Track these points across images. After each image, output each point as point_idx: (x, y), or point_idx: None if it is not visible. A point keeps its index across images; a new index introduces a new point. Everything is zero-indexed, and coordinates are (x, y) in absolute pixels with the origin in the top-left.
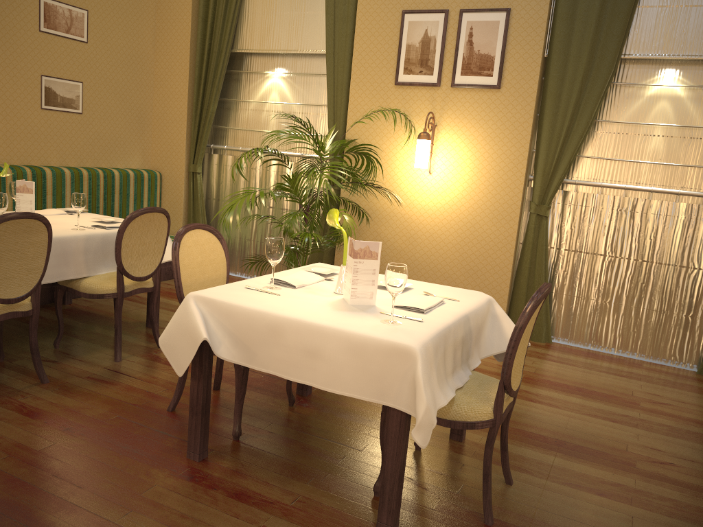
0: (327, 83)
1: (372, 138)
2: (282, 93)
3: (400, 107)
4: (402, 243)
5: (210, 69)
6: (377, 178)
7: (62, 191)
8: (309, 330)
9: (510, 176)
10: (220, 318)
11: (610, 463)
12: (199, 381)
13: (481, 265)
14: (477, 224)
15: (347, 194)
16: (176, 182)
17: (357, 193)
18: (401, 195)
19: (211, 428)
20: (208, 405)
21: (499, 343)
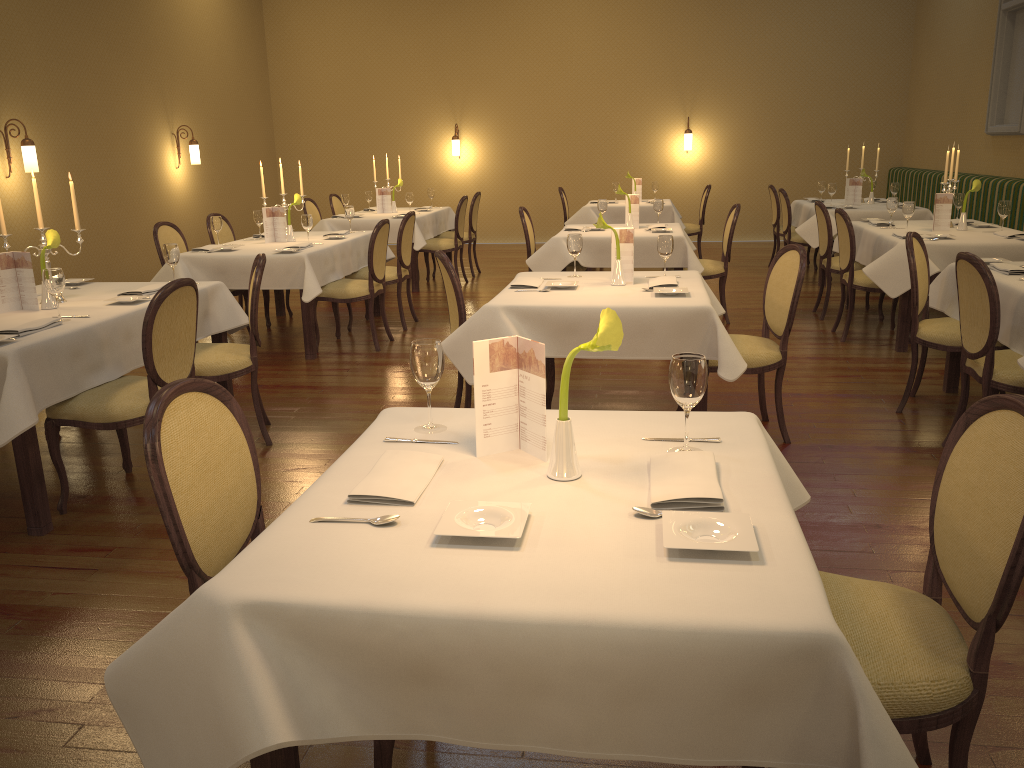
0: None
1: None
2: None
3: None
4: None
5: None
6: None
7: None
8: None
9: None
10: None
11: None
12: None
13: None
14: None
15: None
16: None
17: None
18: None
19: None
20: None
21: None
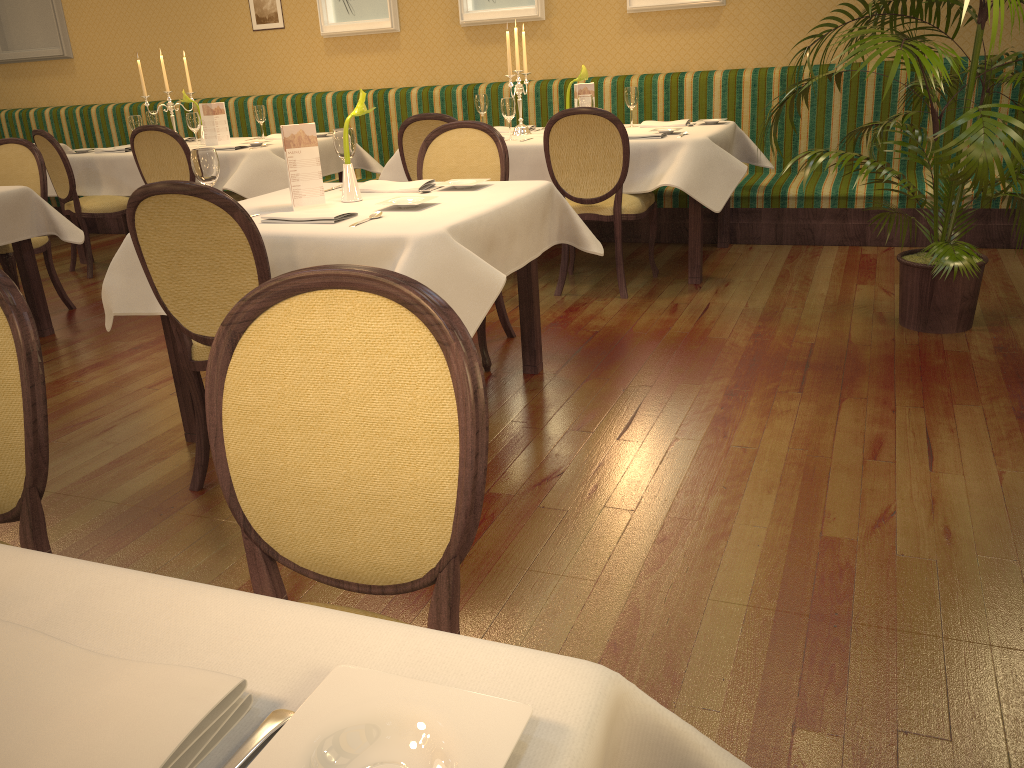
0: None
1: None
2: None
3: None
4: None
5: None
6: None
7: (826, 99)
8: None
9: None
10: None
11: (373, 606)
12: None
13: None
14: None
15: None
16: None
17: None
18: None
19: None
20: None
21: None
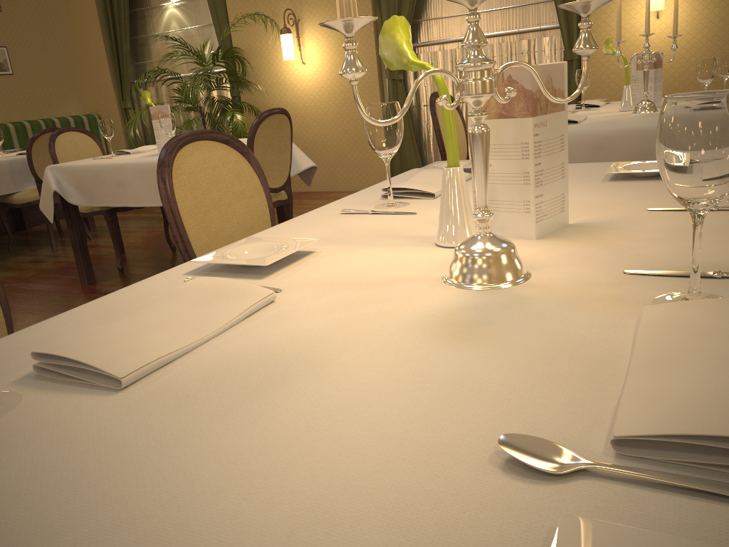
0: (208, 3)
1: (253, 44)
2: (180, 21)
3: (268, 10)
4: (297, 130)
5: (115, 13)
6: (266, 77)
7: (10, 142)
8: (115, 169)
9: (364, 50)
10: (68, 177)
11: None
12: (72, 228)
13: (360, 134)
14: (349, 99)
15: (246, 98)
16: (114, 121)
17: (244, 93)
18: (287, 89)
19: (107, 270)
20: (85, 245)
21: (292, 168)
